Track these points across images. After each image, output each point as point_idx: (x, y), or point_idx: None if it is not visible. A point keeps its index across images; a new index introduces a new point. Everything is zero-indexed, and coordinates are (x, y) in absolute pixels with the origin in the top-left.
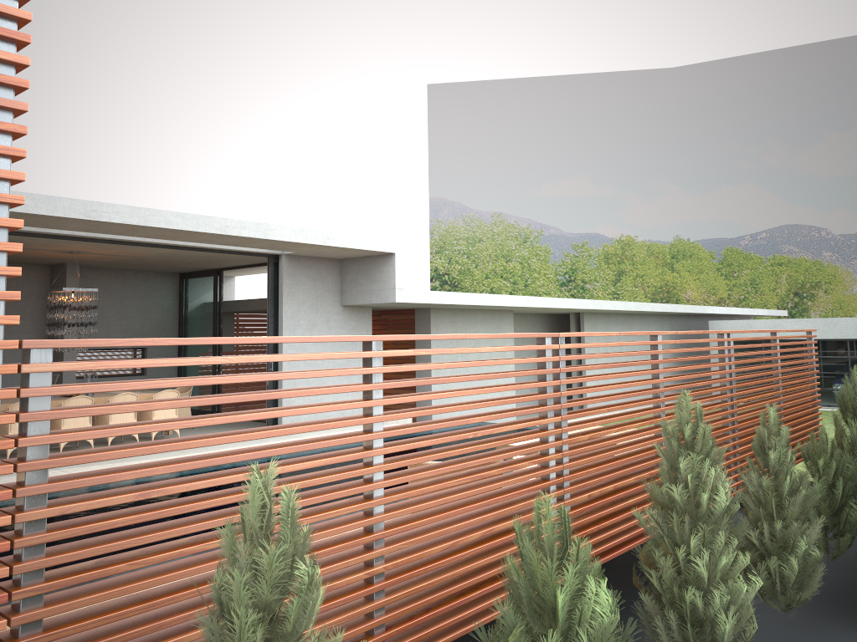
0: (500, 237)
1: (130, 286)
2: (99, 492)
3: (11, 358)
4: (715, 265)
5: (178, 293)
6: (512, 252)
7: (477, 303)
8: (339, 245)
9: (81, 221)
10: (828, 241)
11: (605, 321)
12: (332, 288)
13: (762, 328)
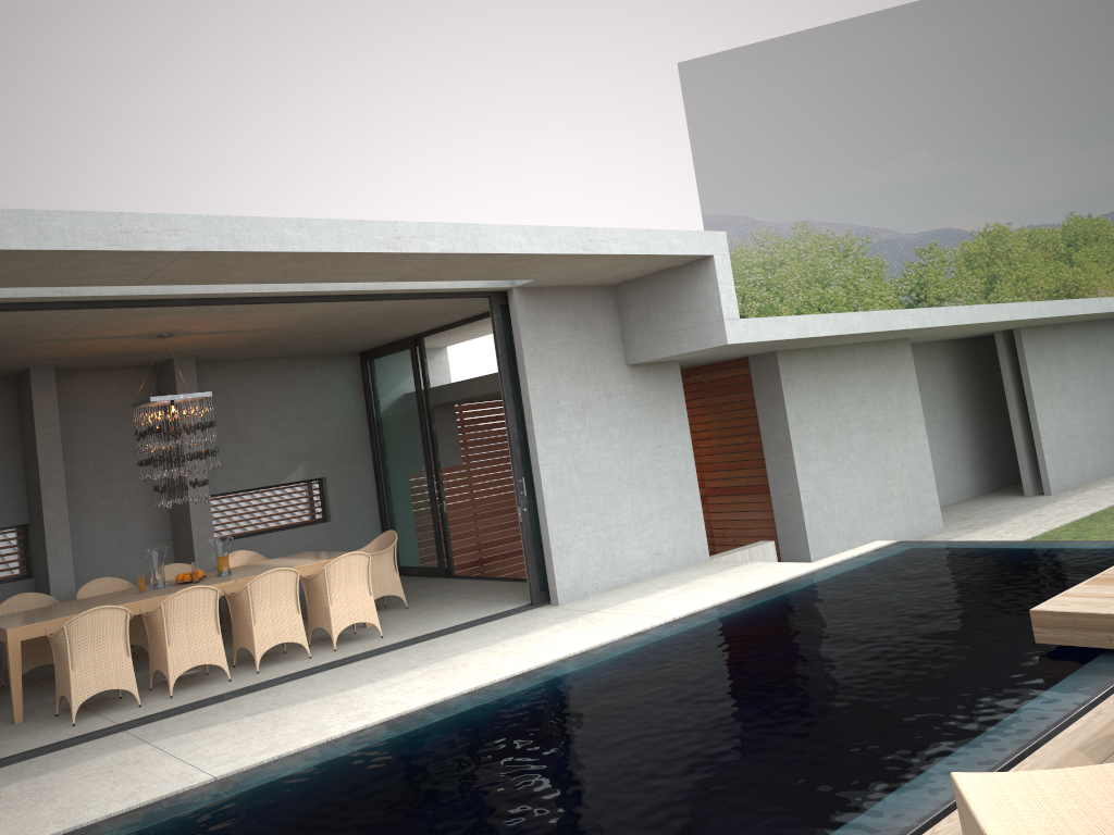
0: (810, 255)
1: (284, 383)
2: None
3: (112, 522)
4: None
5: (362, 385)
6: (829, 272)
7: (866, 330)
8: (612, 251)
9: (109, 259)
10: None
11: (1055, 338)
12: (607, 338)
13: None
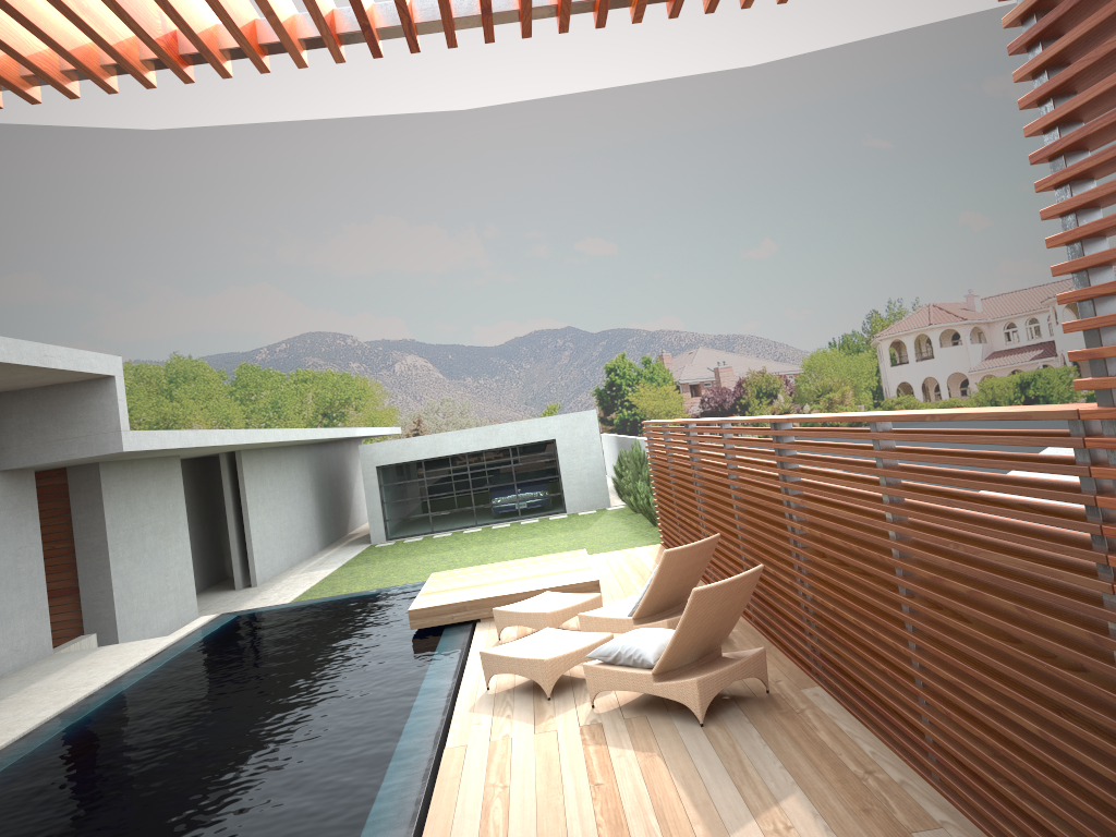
0: None
1: None
2: (1057, 591)
3: None
4: (228, 387)
5: None
6: None
7: (195, 444)
8: (58, 366)
9: None
10: (356, 349)
11: (259, 459)
12: None
13: (421, 446)
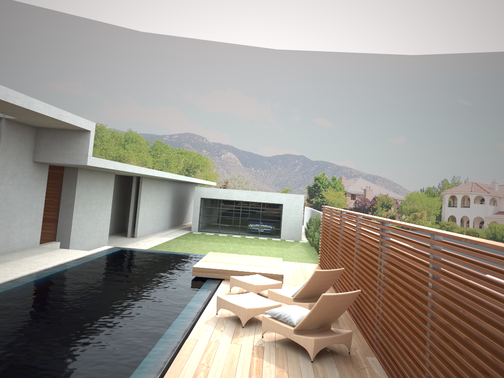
0: None
1: None
2: None
3: None
4: (149, 149)
5: None
6: None
7: (120, 169)
8: (66, 120)
9: None
10: (206, 144)
11: (150, 182)
12: (29, 148)
13: (222, 193)
